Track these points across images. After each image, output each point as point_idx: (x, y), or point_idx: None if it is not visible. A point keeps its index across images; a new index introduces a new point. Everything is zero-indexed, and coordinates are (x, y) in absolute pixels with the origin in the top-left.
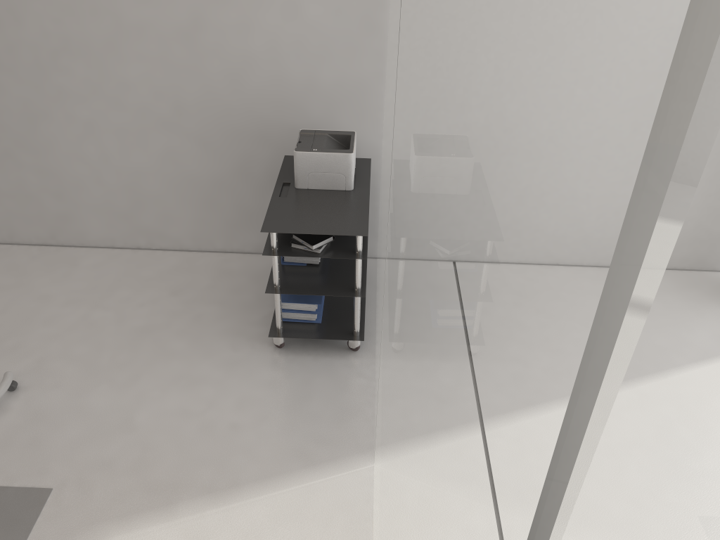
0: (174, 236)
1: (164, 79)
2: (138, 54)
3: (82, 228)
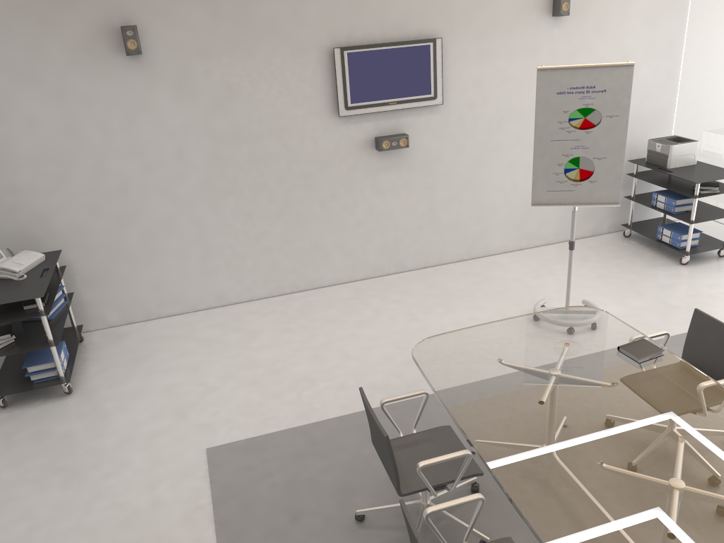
0: (544, 235)
1: None
2: None
3: (488, 242)
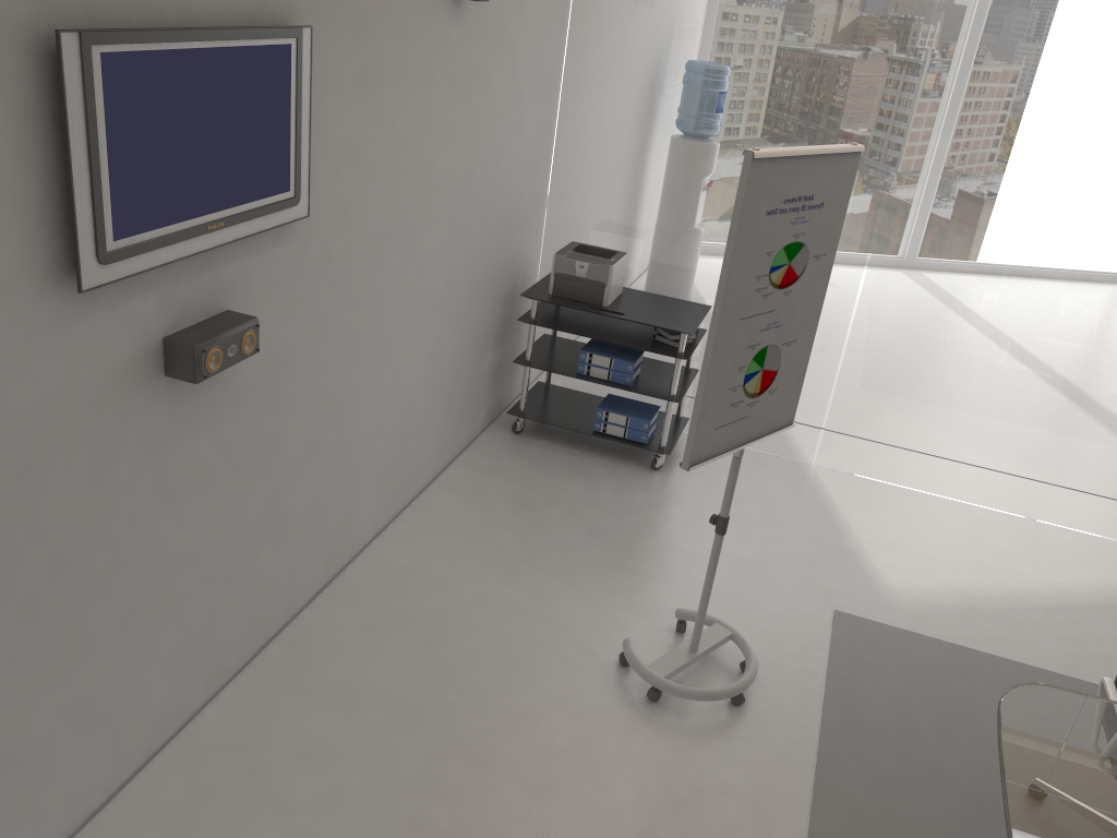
0: (422, 471)
1: (448, 241)
2: (438, 215)
3: (356, 526)
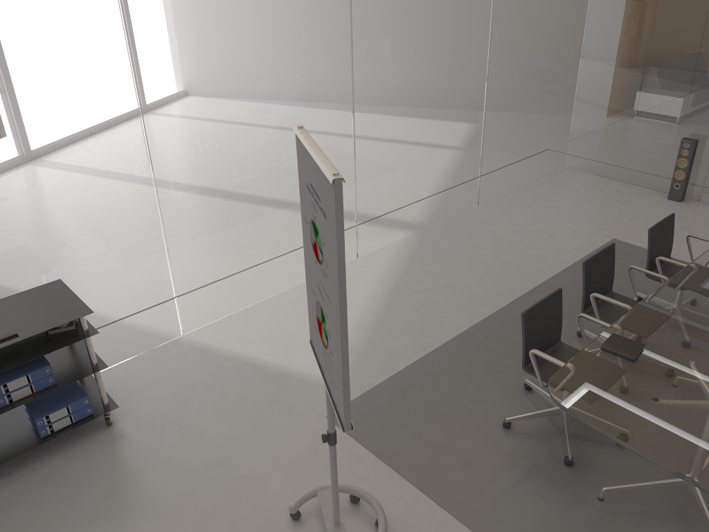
0: None
1: None
2: None
3: None
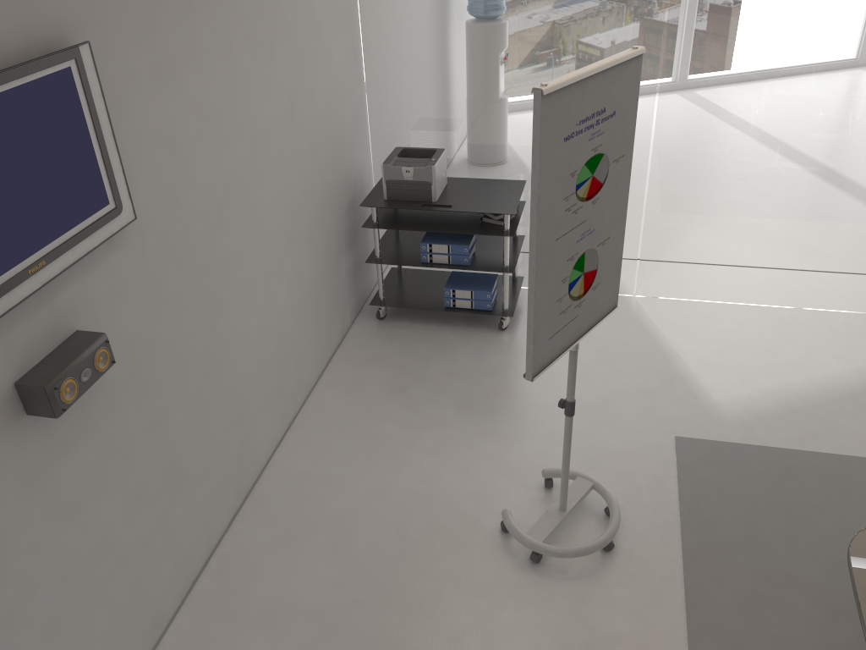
0: (305, 378)
1: (284, 182)
2: (268, 164)
3: (257, 448)
